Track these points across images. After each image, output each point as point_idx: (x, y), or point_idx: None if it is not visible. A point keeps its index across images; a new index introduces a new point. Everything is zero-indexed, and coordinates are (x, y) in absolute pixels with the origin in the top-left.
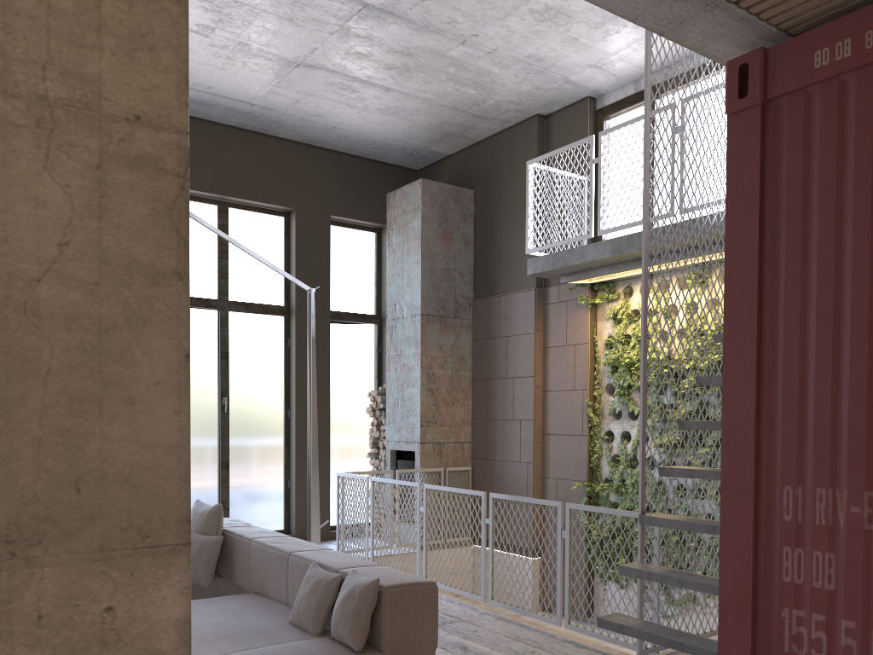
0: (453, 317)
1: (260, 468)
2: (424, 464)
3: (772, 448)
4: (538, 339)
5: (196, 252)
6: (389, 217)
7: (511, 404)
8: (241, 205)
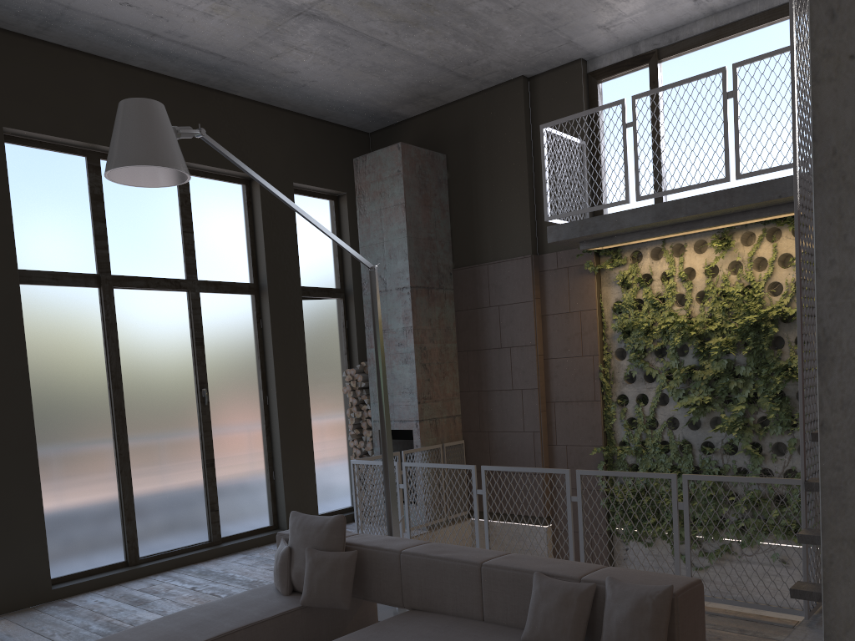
0: (438, 288)
1: (244, 462)
2: (424, 442)
3: None
4: (537, 306)
5: (159, 226)
6: (358, 183)
7: (510, 374)
8: (201, 172)
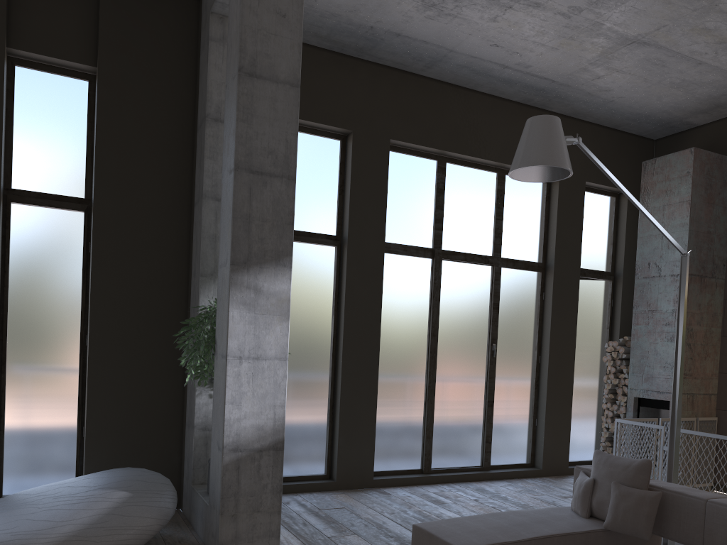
0: (710, 277)
1: (514, 407)
2: None
3: None
4: None
5: (479, 214)
6: (644, 183)
7: None
8: None
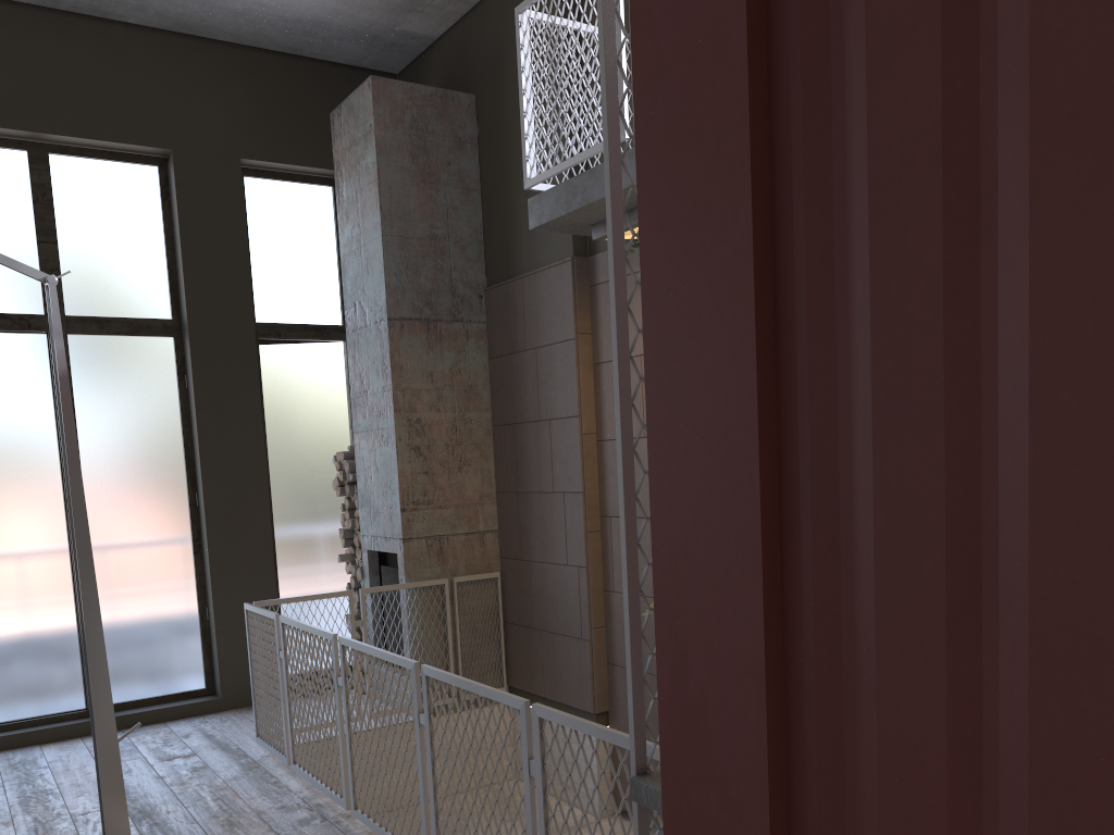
0: (451, 321)
1: (153, 593)
2: (414, 574)
3: (846, 804)
4: (583, 349)
5: None
6: (335, 153)
7: (550, 466)
8: (73, 148)
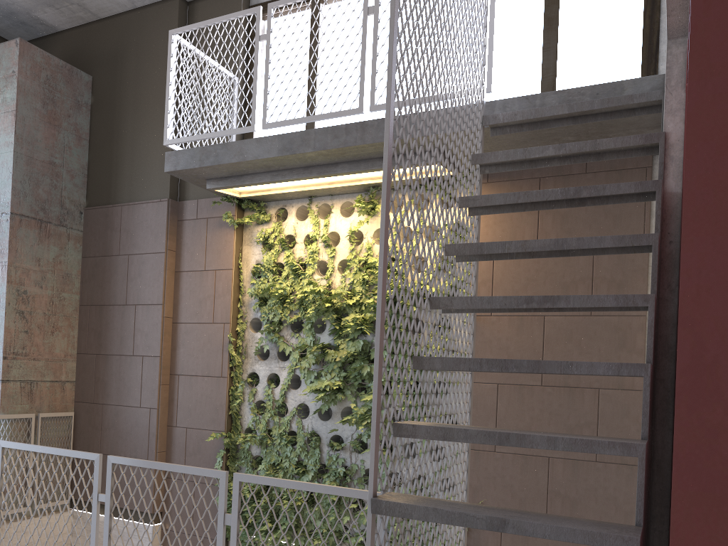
0: (58, 225)
1: None
2: (7, 409)
3: None
4: (170, 260)
5: None
6: None
7: (132, 337)
8: None
